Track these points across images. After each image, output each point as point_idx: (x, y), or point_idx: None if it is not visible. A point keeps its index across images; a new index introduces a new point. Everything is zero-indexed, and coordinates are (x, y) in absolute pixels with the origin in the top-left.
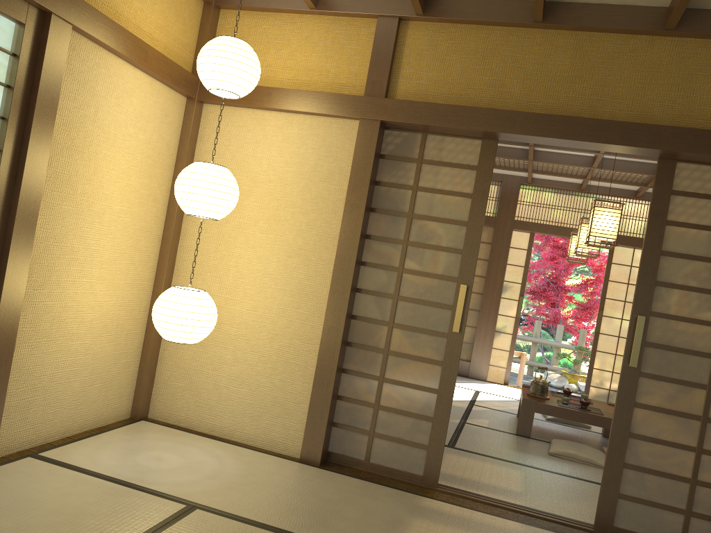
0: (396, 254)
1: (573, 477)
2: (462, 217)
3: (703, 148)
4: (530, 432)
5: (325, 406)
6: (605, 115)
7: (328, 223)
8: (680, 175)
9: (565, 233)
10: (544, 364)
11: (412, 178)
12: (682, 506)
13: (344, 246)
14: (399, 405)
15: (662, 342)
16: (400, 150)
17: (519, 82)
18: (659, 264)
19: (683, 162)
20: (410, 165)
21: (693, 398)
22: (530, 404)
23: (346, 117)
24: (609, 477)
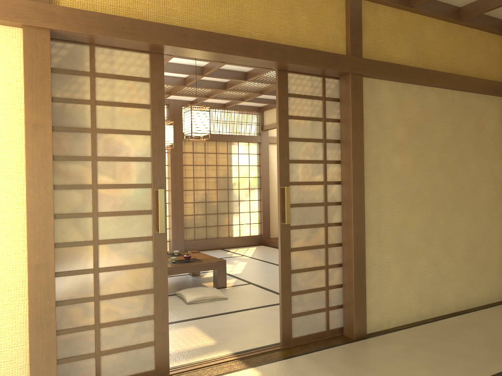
0: (87, 171)
1: (221, 313)
2: (145, 127)
3: (310, 62)
4: None
5: (50, 349)
6: (246, 35)
7: (4, 149)
8: (290, 82)
9: None
10: None
11: (88, 92)
12: (324, 306)
13: (35, 172)
14: (120, 316)
15: (298, 202)
16: (69, 63)
17: (179, 1)
18: (289, 148)
19: (291, 72)
20: (83, 79)
21: (319, 234)
22: None
23: (4, 23)
24: (285, 306)
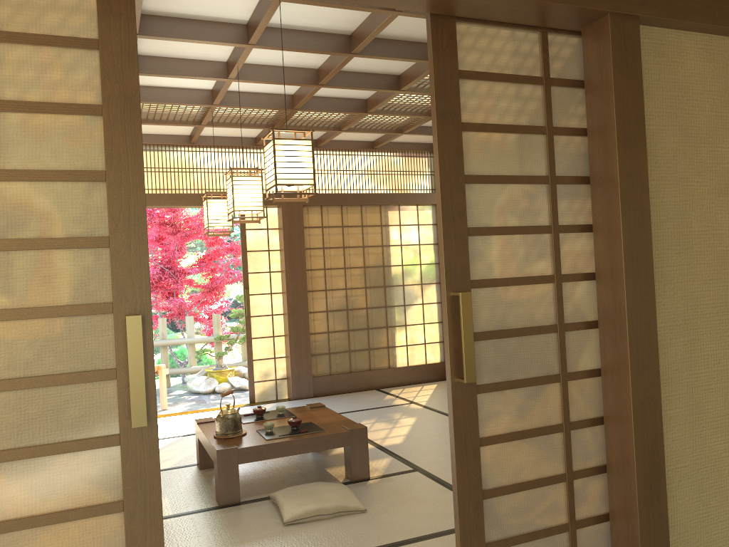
0: None
1: None
2: (91, 162)
3: None
4: (240, 495)
5: None
6: None
7: None
8: (463, 45)
9: (184, 201)
10: (182, 367)
11: None
12: None
13: None
14: None
15: (494, 327)
16: None
17: None
18: (465, 199)
19: (465, 21)
20: None
21: (548, 400)
22: (229, 456)
23: None
24: None
